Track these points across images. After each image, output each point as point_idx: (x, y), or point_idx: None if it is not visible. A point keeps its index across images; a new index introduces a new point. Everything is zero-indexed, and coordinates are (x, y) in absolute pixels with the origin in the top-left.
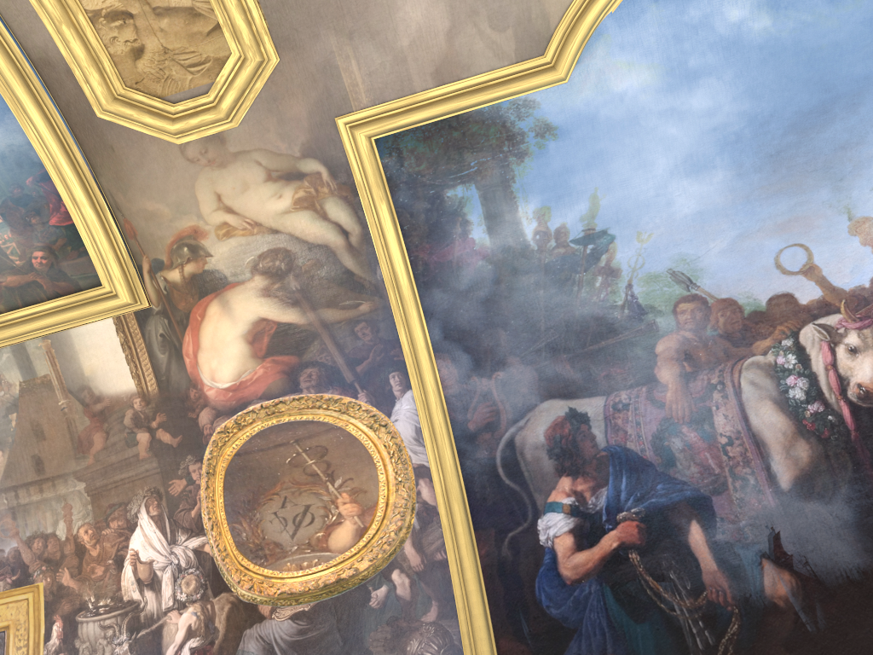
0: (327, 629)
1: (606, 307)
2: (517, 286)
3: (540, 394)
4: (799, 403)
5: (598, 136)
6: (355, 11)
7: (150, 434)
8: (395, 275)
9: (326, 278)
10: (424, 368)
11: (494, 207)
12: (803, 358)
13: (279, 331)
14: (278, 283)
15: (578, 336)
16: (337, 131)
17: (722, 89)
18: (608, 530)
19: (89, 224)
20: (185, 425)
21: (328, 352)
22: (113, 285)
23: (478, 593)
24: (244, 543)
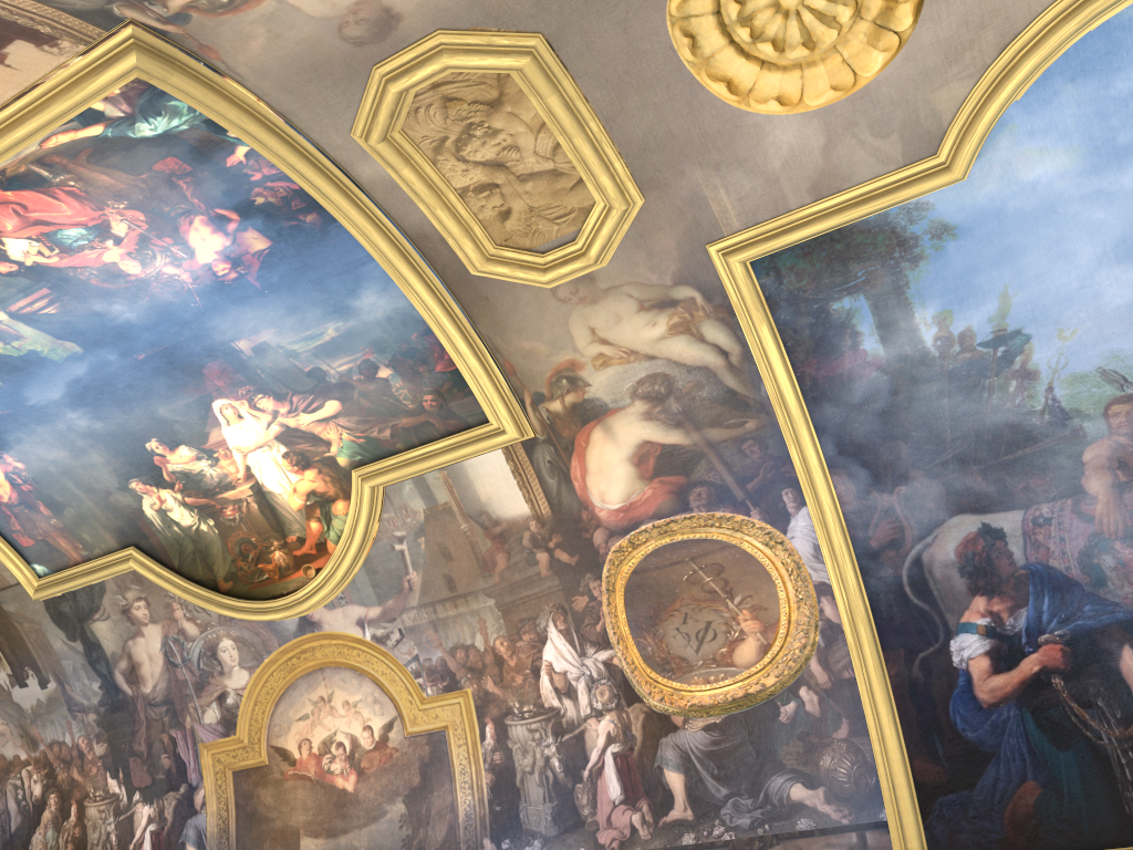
0: (740, 741)
1: (1022, 413)
2: (917, 395)
3: (949, 509)
4: None
5: (1007, 231)
6: (721, 144)
7: (548, 554)
8: (781, 394)
9: (708, 398)
10: (818, 487)
11: (887, 315)
12: None
13: (664, 452)
14: (659, 406)
15: (990, 446)
16: (708, 257)
17: None
18: (1028, 653)
19: (473, 372)
20: (580, 544)
21: (716, 471)
22: (501, 423)
23: (889, 714)
24: (650, 657)
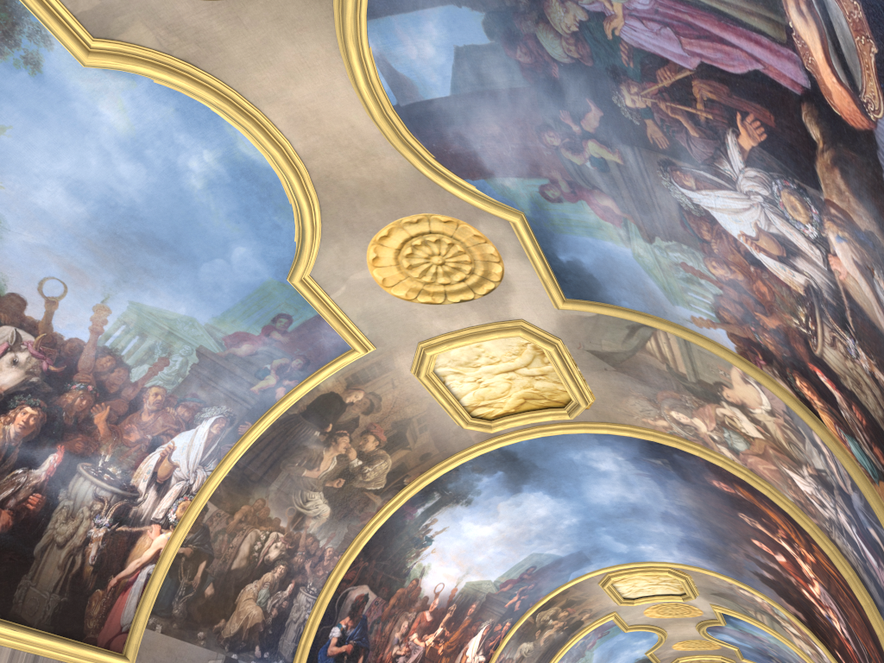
0: None
1: None
2: None
3: None
4: None
5: (55, 110)
6: None
7: None
8: None
9: None
10: None
11: None
12: None
13: None
14: None
15: None
16: None
17: (141, 180)
18: None
19: None
20: None
21: None
22: None
23: None
24: None
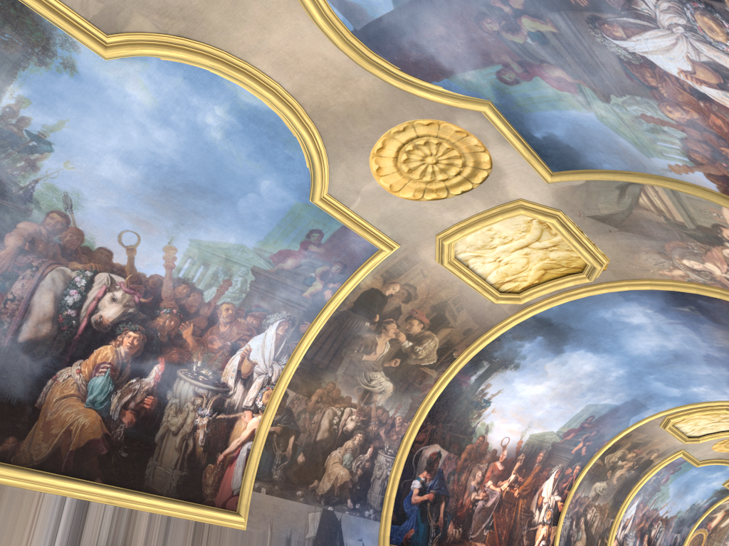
0: None
1: (12, 180)
2: None
3: None
4: (66, 305)
5: (95, 99)
6: None
7: None
8: None
9: None
10: None
11: None
12: (89, 286)
13: None
14: None
15: None
16: None
17: (174, 141)
18: None
19: None
20: None
21: None
22: None
23: None
24: None
